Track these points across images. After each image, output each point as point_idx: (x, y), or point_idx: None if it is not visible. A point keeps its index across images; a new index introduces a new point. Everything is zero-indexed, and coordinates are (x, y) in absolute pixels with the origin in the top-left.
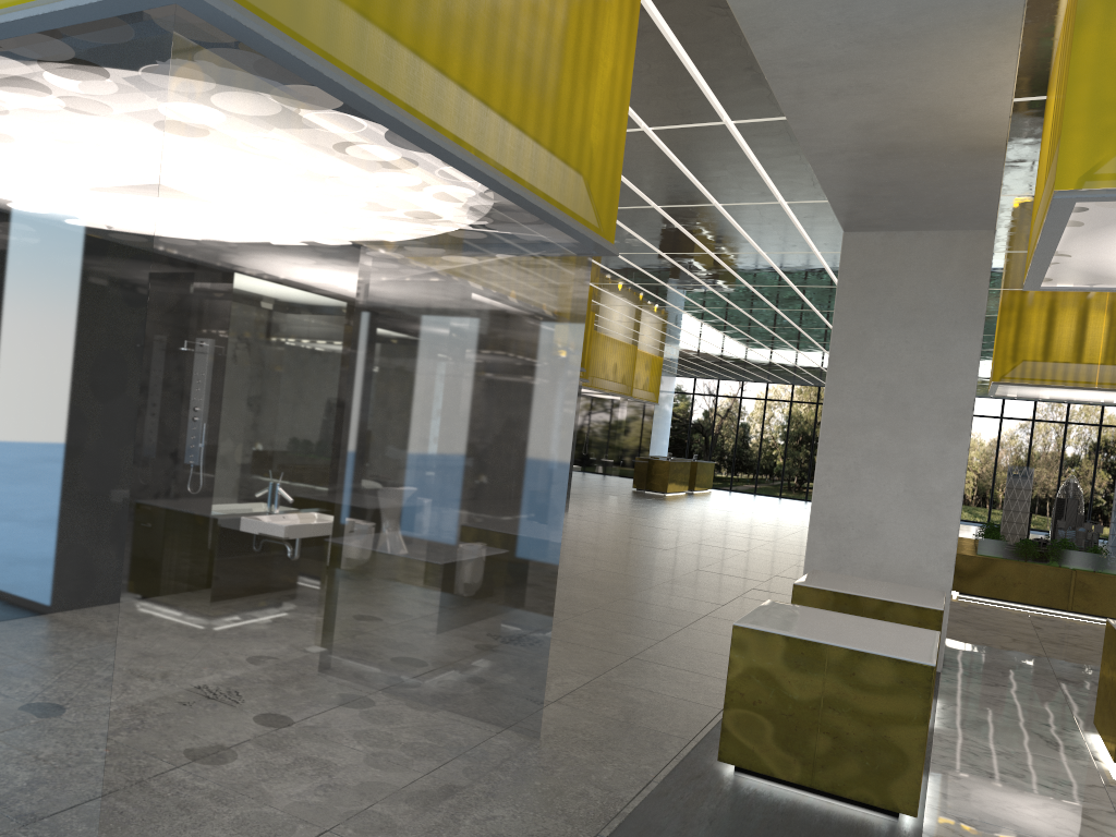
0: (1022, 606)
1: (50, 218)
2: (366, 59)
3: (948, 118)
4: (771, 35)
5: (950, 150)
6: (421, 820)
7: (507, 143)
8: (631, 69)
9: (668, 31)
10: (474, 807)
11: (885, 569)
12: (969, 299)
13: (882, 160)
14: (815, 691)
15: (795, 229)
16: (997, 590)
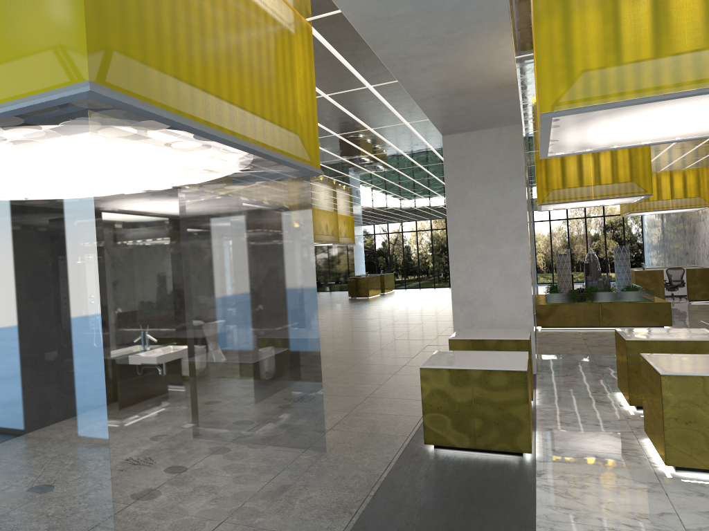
0: (576, 328)
1: None
2: (182, 103)
3: (484, 73)
4: (385, 46)
5: (489, 89)
6: (272, 506)
7: (257, 128)
8: (313, 71)
9: (329, 45)
10: (299, 494)
11: (497, 321)
12: (515, 164)
13: (455, 98)
14: (469, 396)
15: (415, 136)
16: (561, 321)
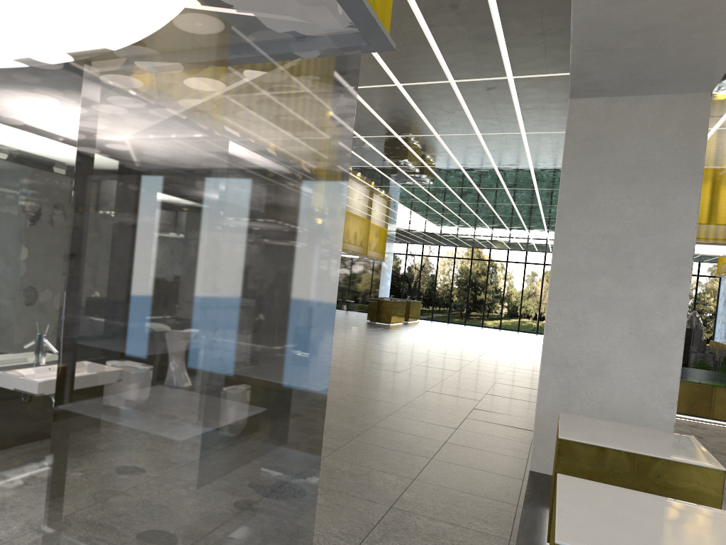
0: None
1: None
2: None
3: None
4: None
5: None
6: None
7: None
8: None
9: None
10: None
11: (612, 405)
12: (688, 156)
13: None
14: None
15: (512, 108)
16: None
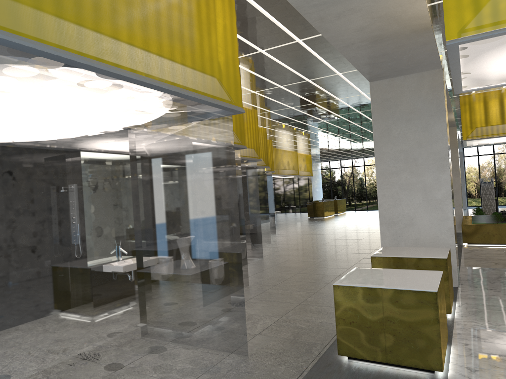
0: (500, 245)
1: (31, 139)
2: (65, 38)
3: (398, 17)
4: None
5: (405, 33)
6: None
7: (165, 67)
8: (235, 22)
9: (254, 2)
10: None
11: (420, 240)
12: (436, 103)
13: (374, 44)
14: (379, 313)
15: (349, 85)
16: (485, 239)
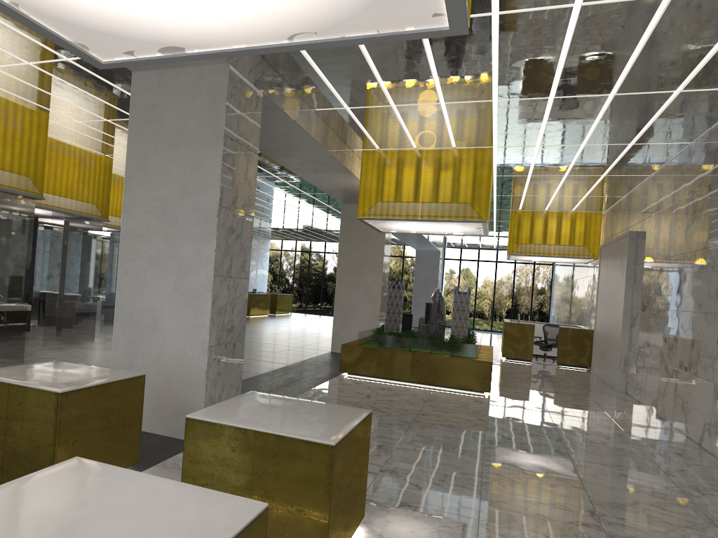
0: (385, 380)
1: None
2: None
3: None
4: None
5: None
6: None
7: None
8: None
9: None
10: None
11: (163, 356)
12: (213, 122)
13: None
14: None
15: None
16: (367, 369)
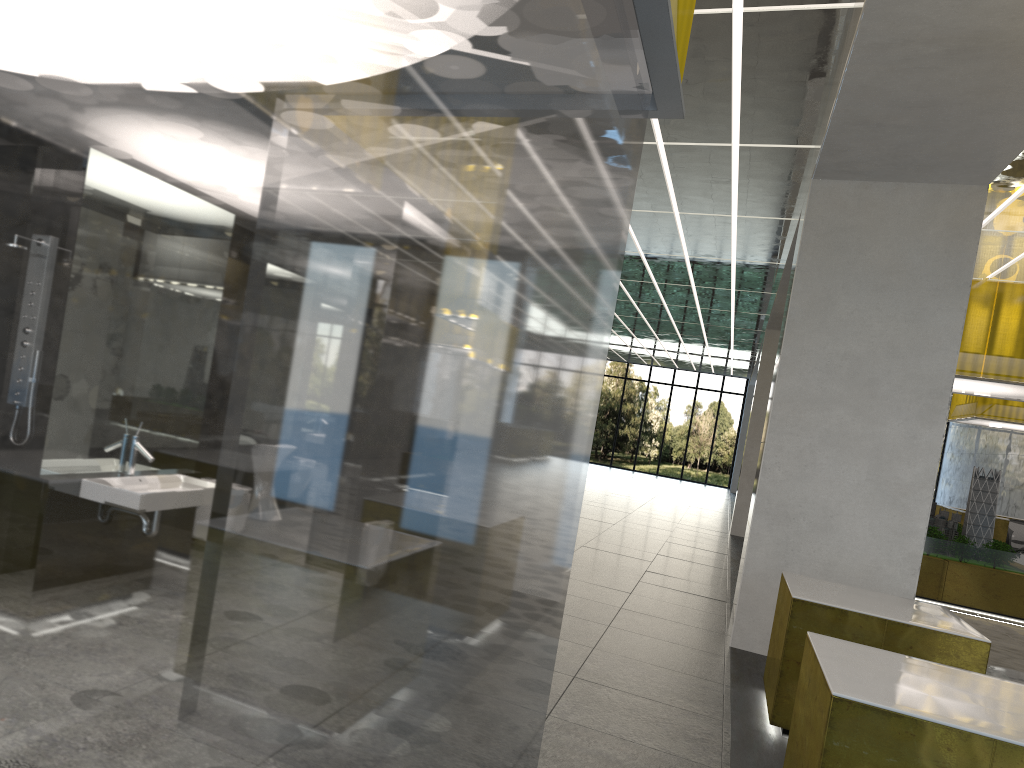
0: None
1: None
2: None
3: None
4: None
5: None
6: None
7: None
8: None
9: None
10: None
11: (839, 568)
12: (954, 263)
13: (944, 62)
14: None
15: (728, 183)
16: None
